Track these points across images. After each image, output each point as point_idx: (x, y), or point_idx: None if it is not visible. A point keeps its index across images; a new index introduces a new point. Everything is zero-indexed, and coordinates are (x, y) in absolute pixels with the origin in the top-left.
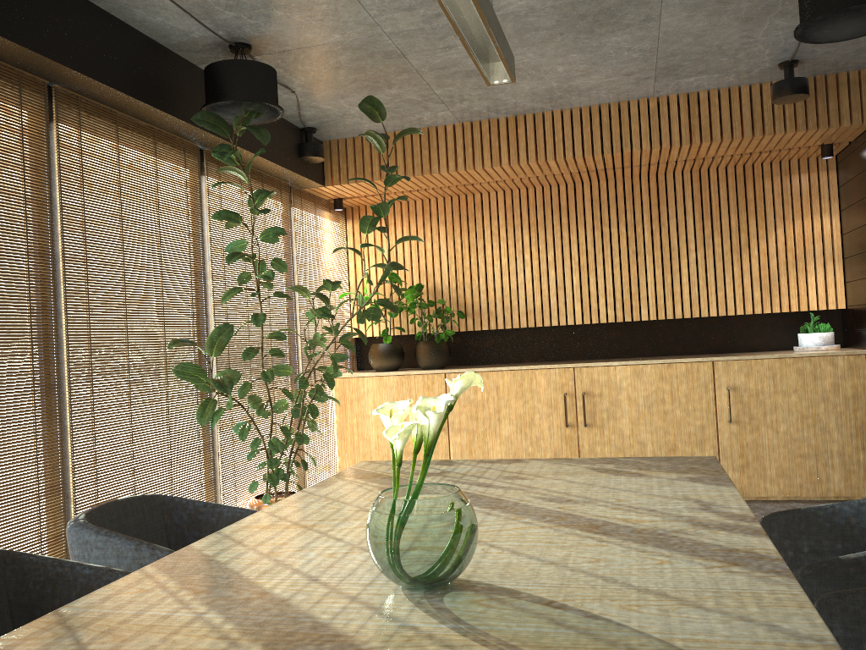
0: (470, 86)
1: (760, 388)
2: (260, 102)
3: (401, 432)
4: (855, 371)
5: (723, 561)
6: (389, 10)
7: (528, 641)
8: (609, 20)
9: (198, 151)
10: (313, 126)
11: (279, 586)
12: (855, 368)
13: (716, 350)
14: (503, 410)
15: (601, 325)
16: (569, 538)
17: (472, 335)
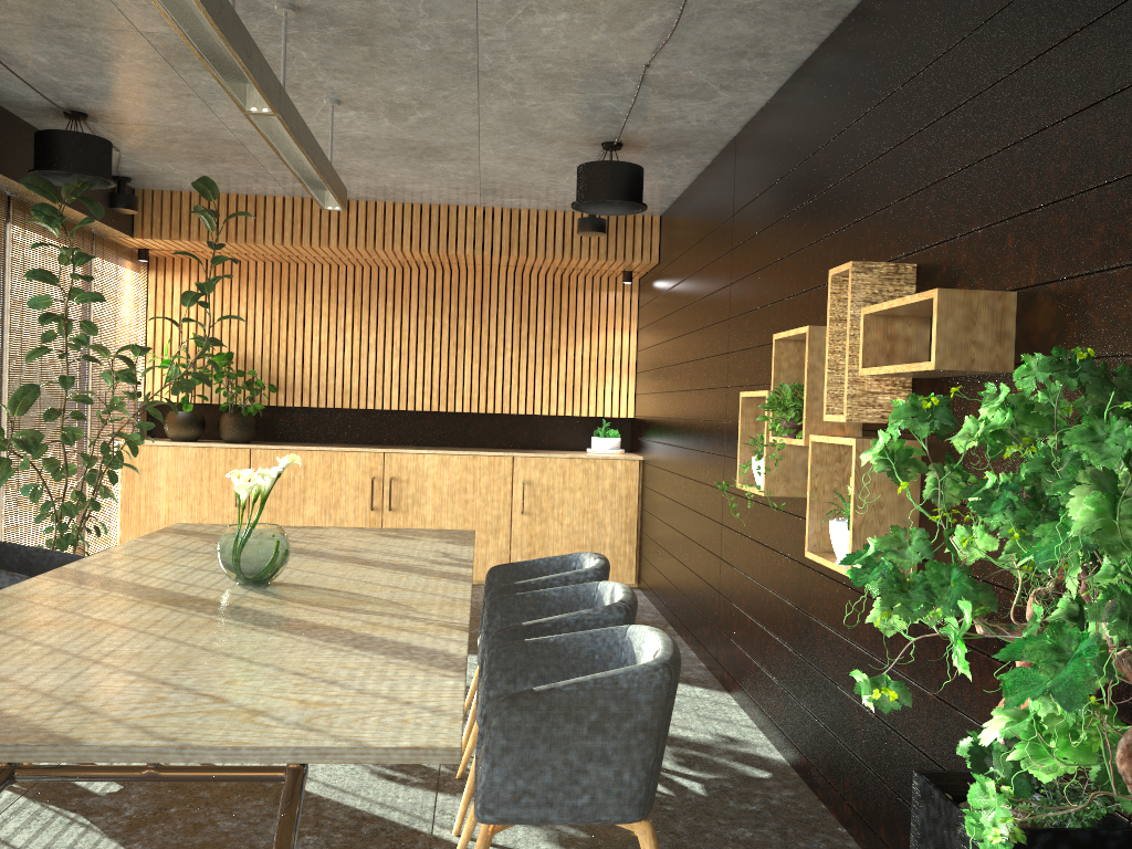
0: None
1: (552, 483)
2: (97, 176)
3: (247, 488)
4: (630, 474)
5: (438, 576)
6: (237, 117)
7: (316, 600)
8: (436, 154)
9: (6, 199)
10: (129, 176)
11: (152, 583)
12: (630, 471)
13: (522, 446)
14: (309, 490)
15: (417, 412)
16: (349, 567)
17: (282, 410)
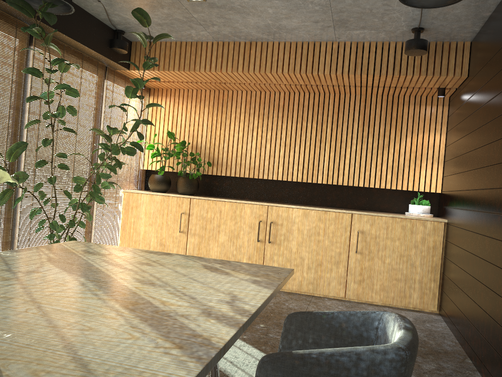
0: (215, 15)
1: (378, 234)
2: None
3: None
4: (436, 232)
5: (176, 343)
6: None
7: None
8: None
9: None
10: (122, 29)
11: None
12: (437, 230)
13: (361, 208)
14: (222, 225)
15: (294, 183)
16: (101, 310)
17: (216, 178)
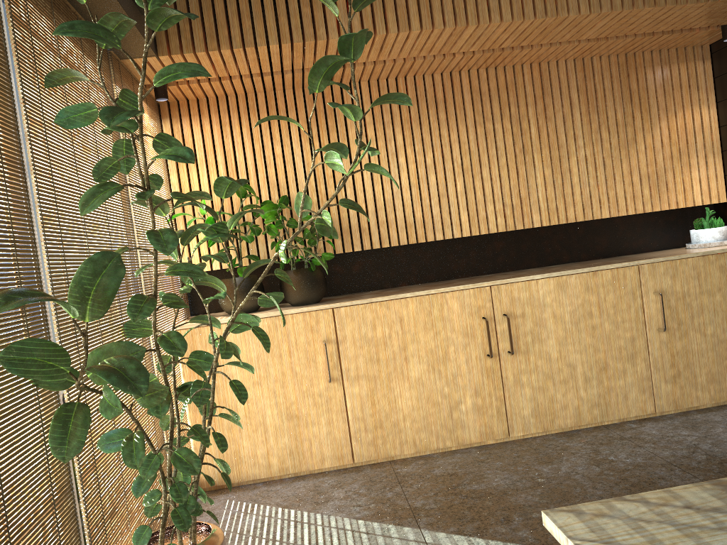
0: None
1: (686, 289)
2: None
3: None
4: None
5: None
6: None
7: None
8: None
9: None
10: None
11: None
12: None
13: (603, 255)
14: (410, 346)
15: (484, 236)
16: None
17: (336, 259)
